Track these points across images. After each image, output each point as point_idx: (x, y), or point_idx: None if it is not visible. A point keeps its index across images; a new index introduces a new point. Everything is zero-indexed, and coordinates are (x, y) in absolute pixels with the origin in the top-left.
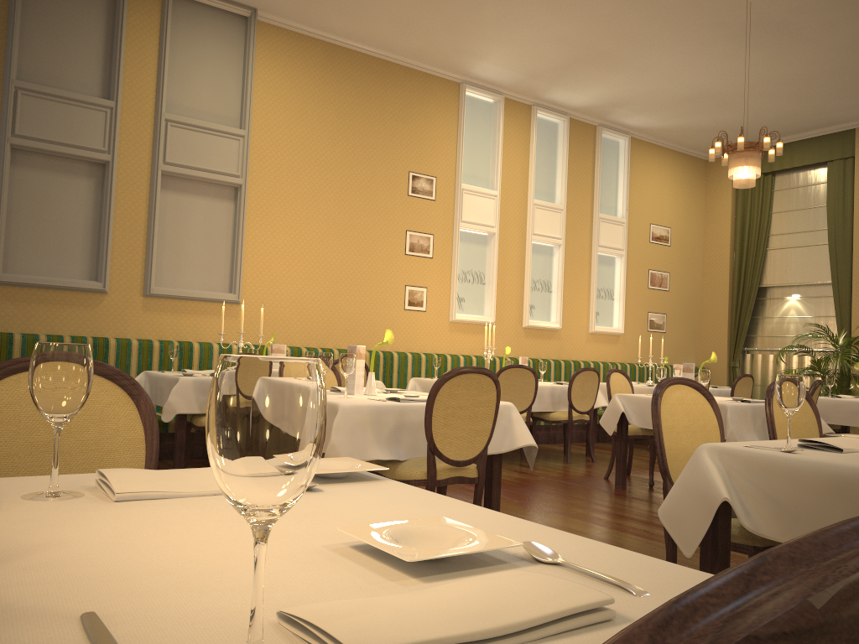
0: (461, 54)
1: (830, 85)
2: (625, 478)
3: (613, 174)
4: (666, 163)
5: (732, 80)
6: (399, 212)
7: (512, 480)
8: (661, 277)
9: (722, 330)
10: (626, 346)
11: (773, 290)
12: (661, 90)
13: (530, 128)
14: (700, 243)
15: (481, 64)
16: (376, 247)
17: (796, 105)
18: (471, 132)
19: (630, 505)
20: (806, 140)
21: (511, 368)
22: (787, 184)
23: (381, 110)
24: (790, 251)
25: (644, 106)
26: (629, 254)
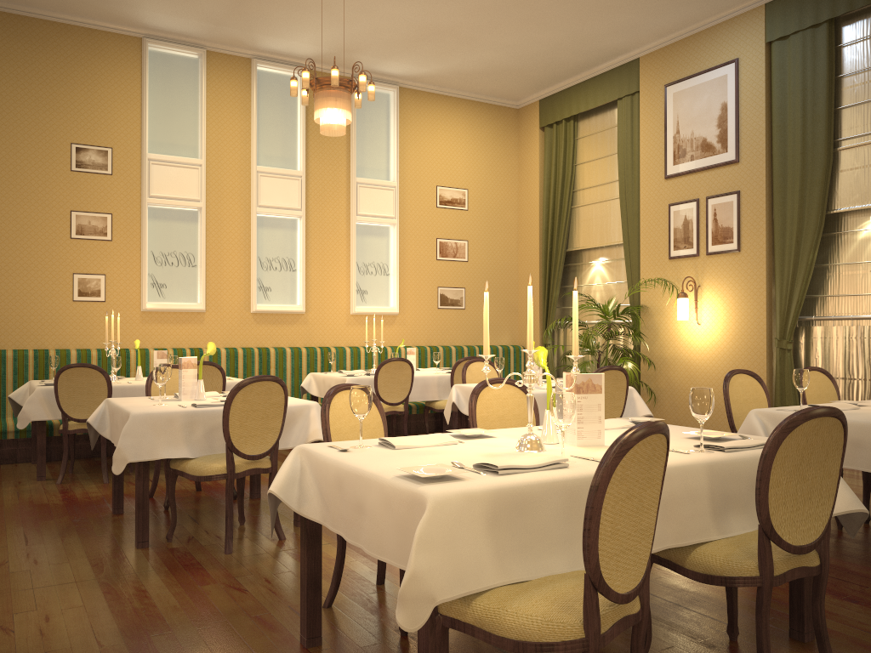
0: (108, 2)
1: (559, 5)
2: (121, 500)
3: (382, 132)
4: (458, 115)
5: (440, 8)
6: (60, 190)
7: (11, 505)
8: (456, 247)
9: (535, 303)
10: (406, 327)
11: (581, 254)
12: (376, 28)
13: (251, 85)
14: (513, 205)
15: (145, 12)
16: (27, 232)
17: (548, 34)
18: (165, 93)
19: (38, 541)
20: (599, 76)
21: (71, 368)
22: (588, 130)
23: (25, 74)
24: (592, 208)
25: (382, 50)
26: (407, 222)
